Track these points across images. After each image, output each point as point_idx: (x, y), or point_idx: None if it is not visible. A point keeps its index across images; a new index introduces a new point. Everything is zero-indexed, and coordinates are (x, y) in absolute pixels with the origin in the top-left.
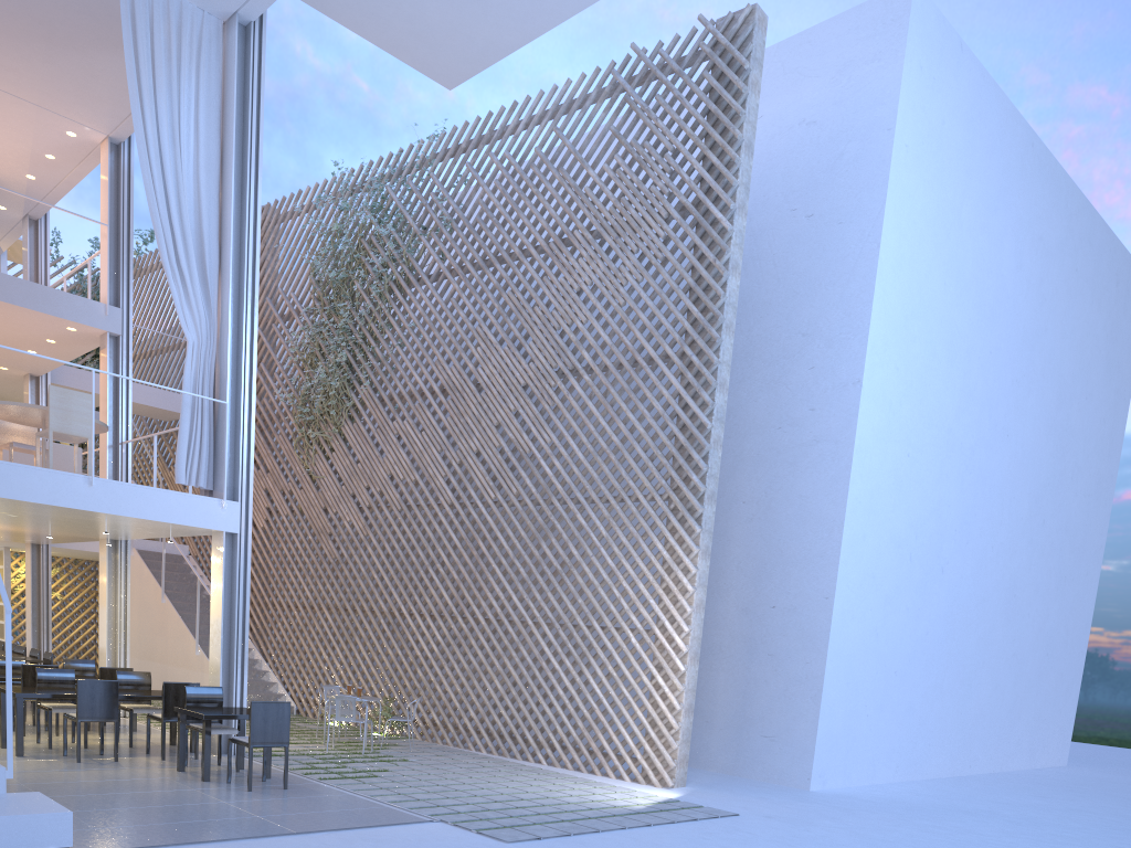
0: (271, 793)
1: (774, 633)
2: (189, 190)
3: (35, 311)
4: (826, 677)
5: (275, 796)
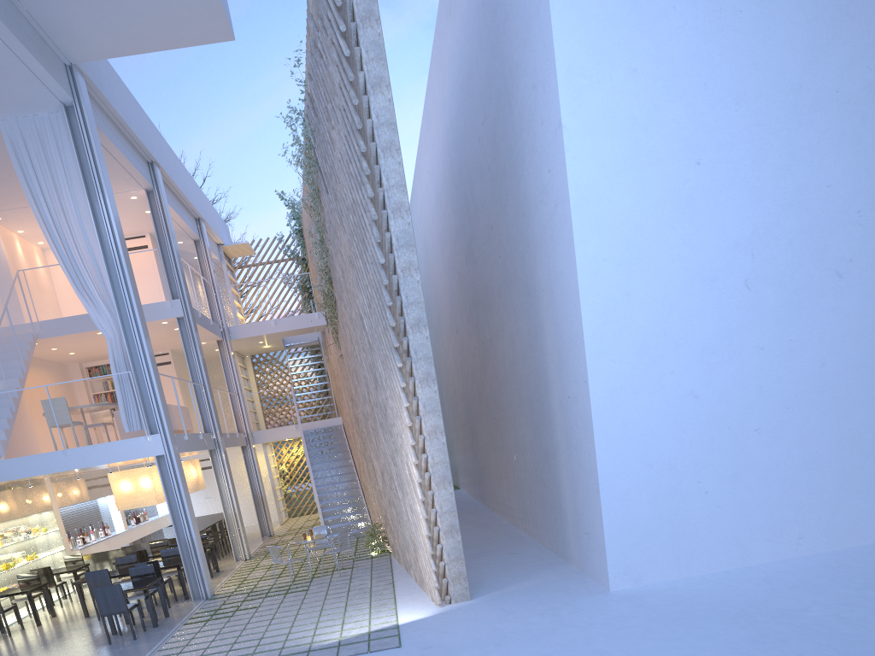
0: (116, 645)
1: (573, 425)
2: (81, 238)
3: None
4: (602, 469)
5: (110, 649)
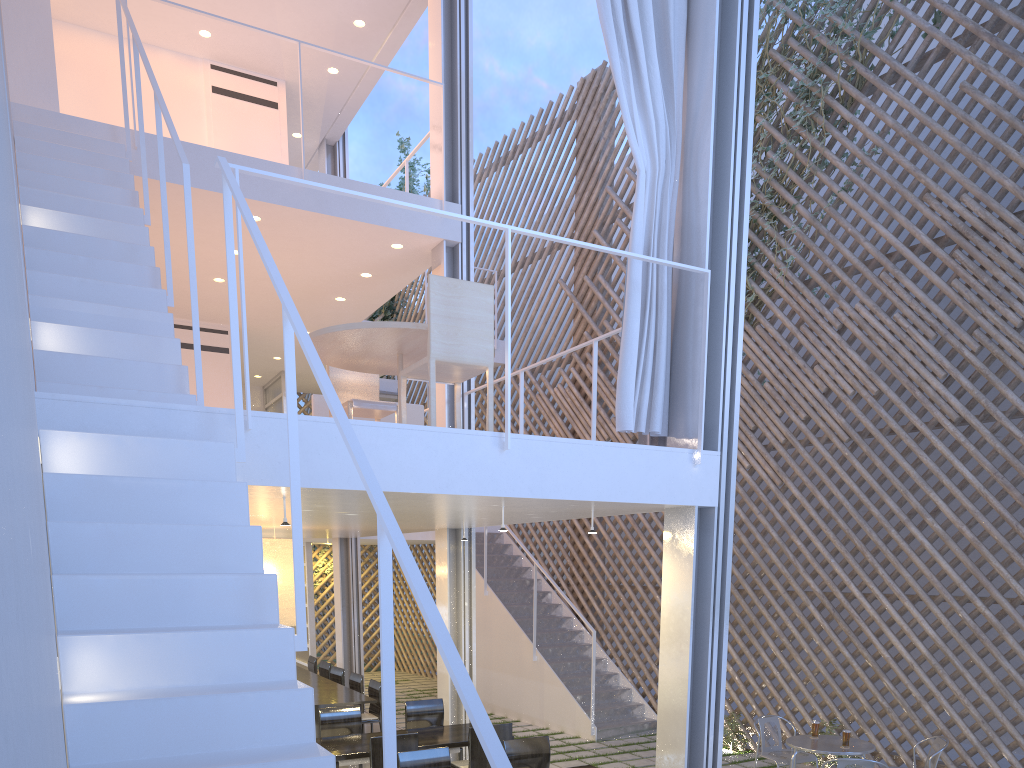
0: None
1: None
2: None
3: (356, 223)
4: None
5: None
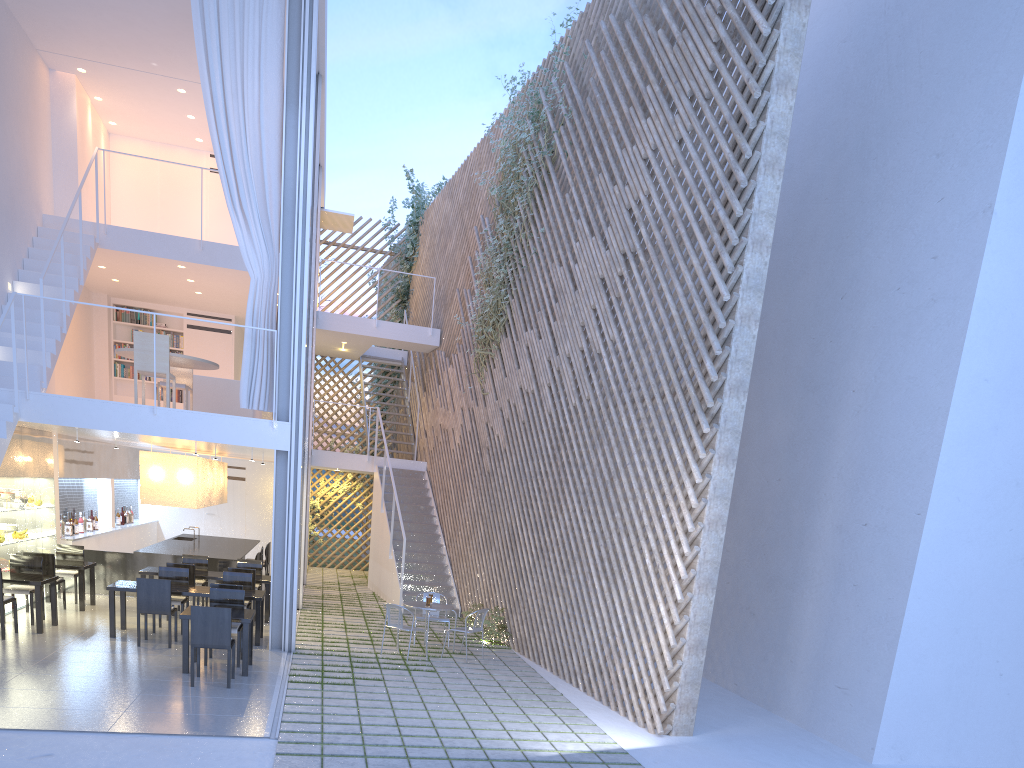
0: (204, 690)
1: (862, 558)
2: (255, 136)
3: (236, 270)
4: (908, 619)
5: (198, 694)
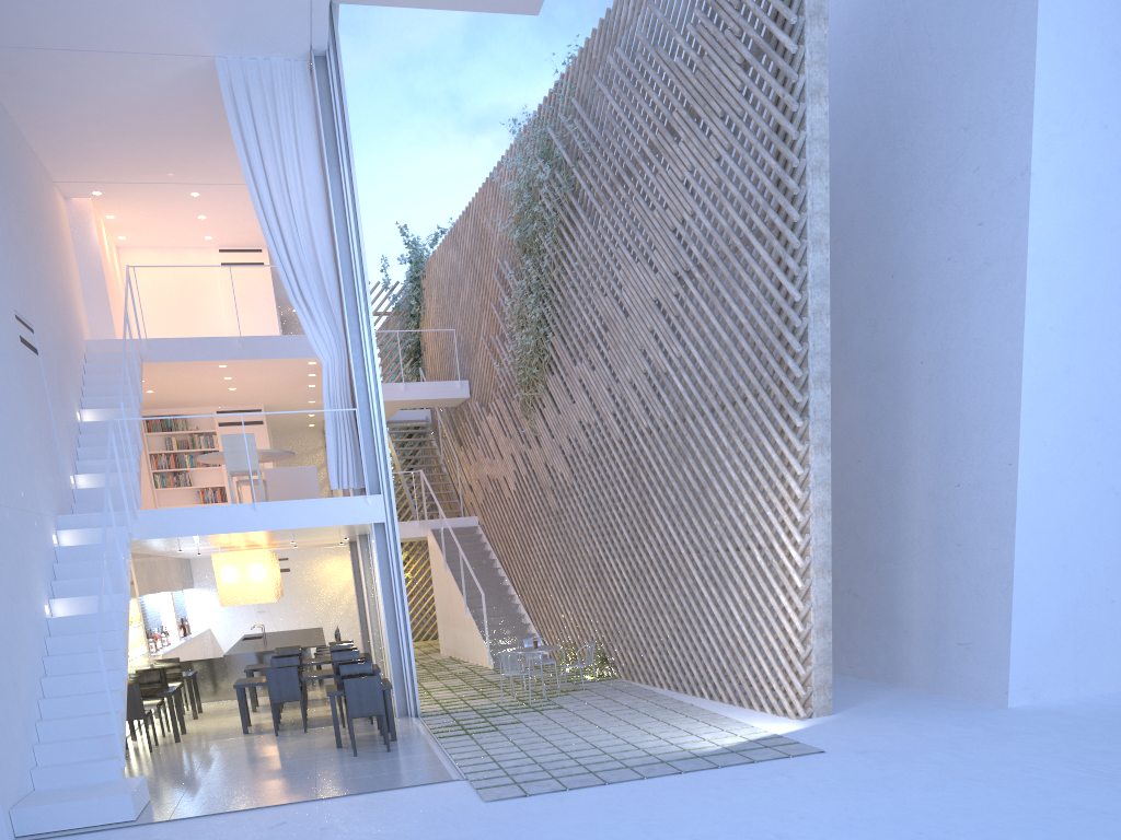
0: (369, 757)
1: (961, 517)
2: (304, 228)
3: (277, 359)
4: (1018, 564)
5: (367, 760)
